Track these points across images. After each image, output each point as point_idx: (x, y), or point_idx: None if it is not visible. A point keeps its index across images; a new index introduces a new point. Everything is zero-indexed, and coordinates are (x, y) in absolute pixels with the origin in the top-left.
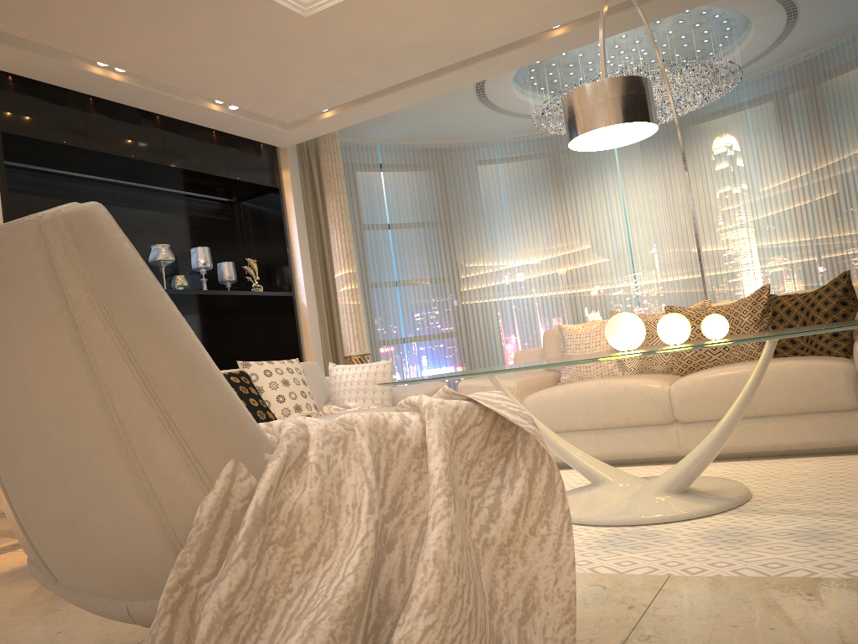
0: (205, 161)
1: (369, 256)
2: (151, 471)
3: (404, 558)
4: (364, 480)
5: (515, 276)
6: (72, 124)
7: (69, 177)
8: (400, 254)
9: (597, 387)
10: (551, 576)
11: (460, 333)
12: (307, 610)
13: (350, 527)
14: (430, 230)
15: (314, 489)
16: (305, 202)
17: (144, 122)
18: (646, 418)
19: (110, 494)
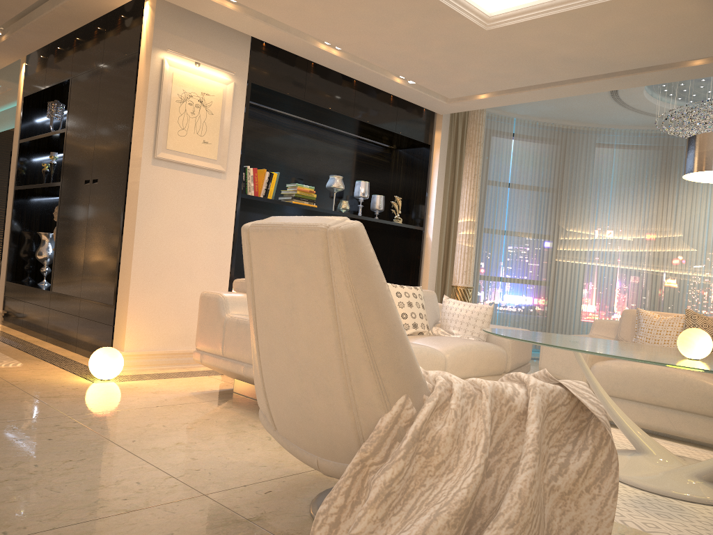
0: (381, 118)
1: (488, 207)
2: (356, 390)
3: (496, 484)
4: (483, 428)
5: (607, 247)
6: (296, 81)
7: (284, 116)
8: (512, 210)
9: (659, 372)
10: (594, 524)
11: (548, 284)
12: (434, 501)
13: (468, 456)
14: (542, 195)
15: (451, 426)
16: (446, 156)
17: (344, 83)
18: (696, 407)
19: (327, 394)
